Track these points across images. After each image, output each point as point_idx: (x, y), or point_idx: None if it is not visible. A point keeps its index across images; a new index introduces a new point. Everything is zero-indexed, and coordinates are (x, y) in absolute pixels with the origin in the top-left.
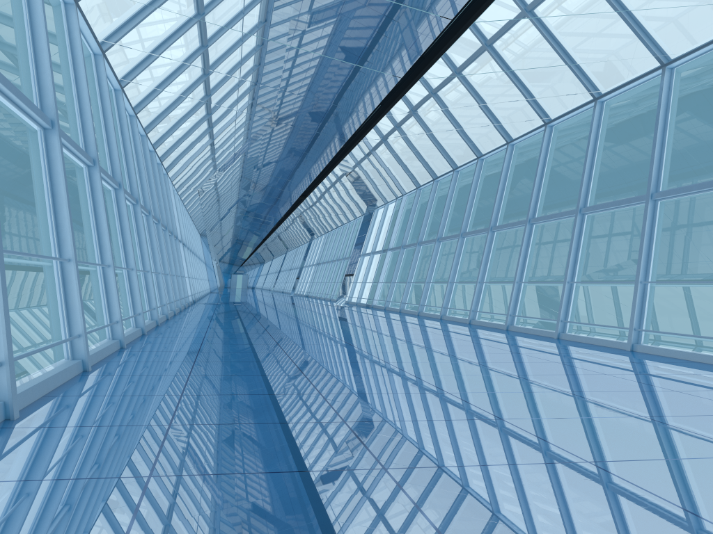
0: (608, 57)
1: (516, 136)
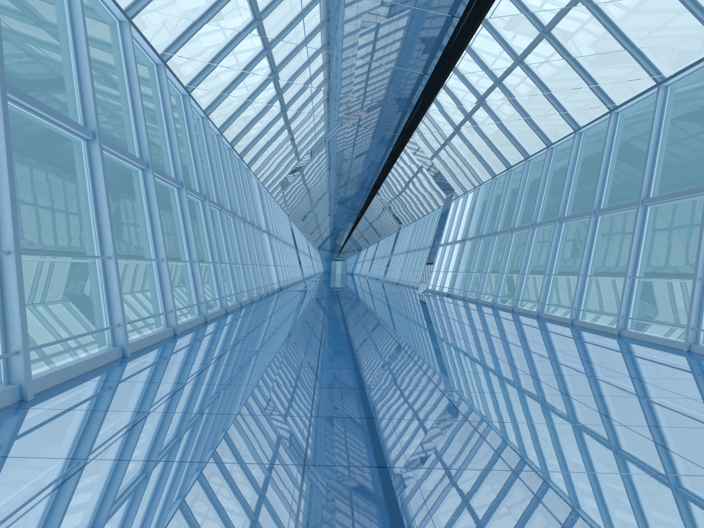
0: (653, 42)
1: (581, 124)
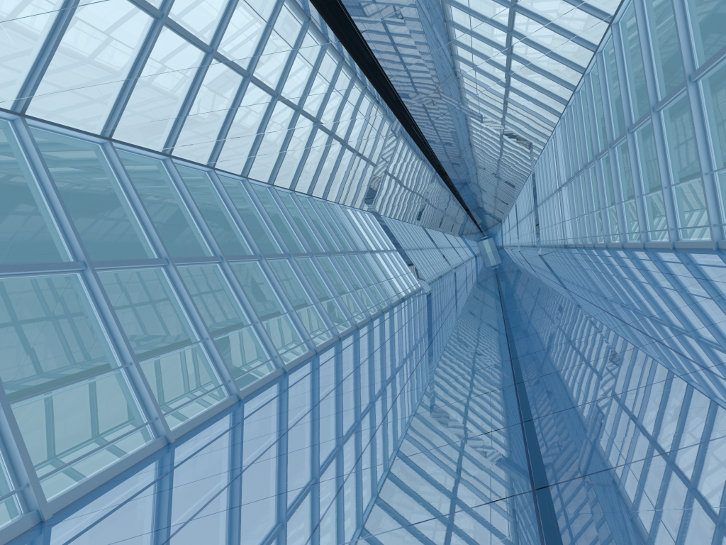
0: None
1: (593, 45)
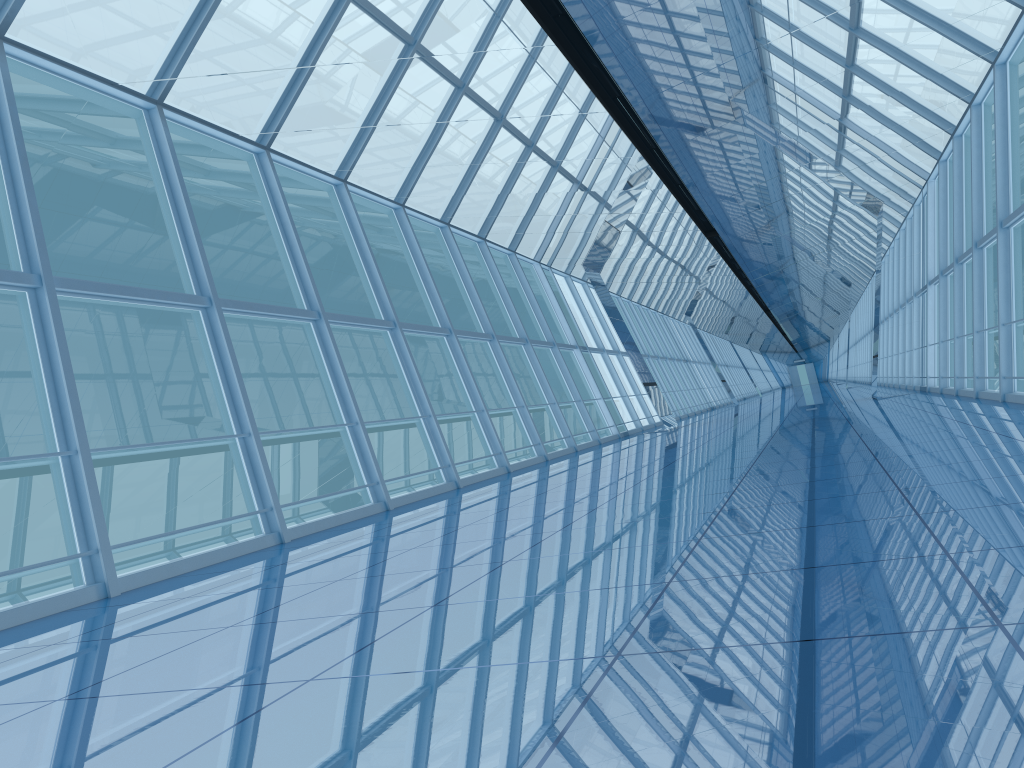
0: None
1: None
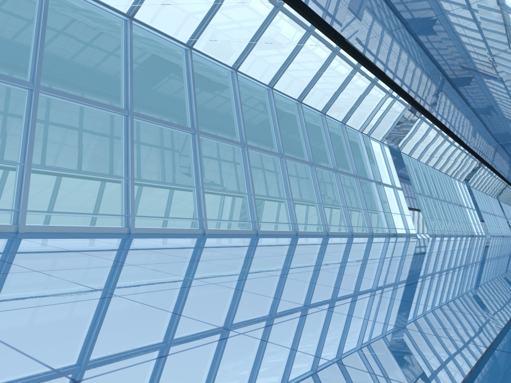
0: None
1: None
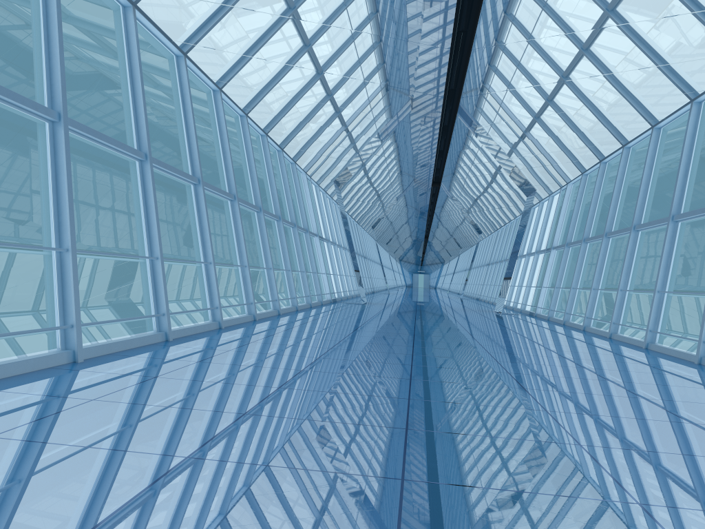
0: None
1: (702, 88)
